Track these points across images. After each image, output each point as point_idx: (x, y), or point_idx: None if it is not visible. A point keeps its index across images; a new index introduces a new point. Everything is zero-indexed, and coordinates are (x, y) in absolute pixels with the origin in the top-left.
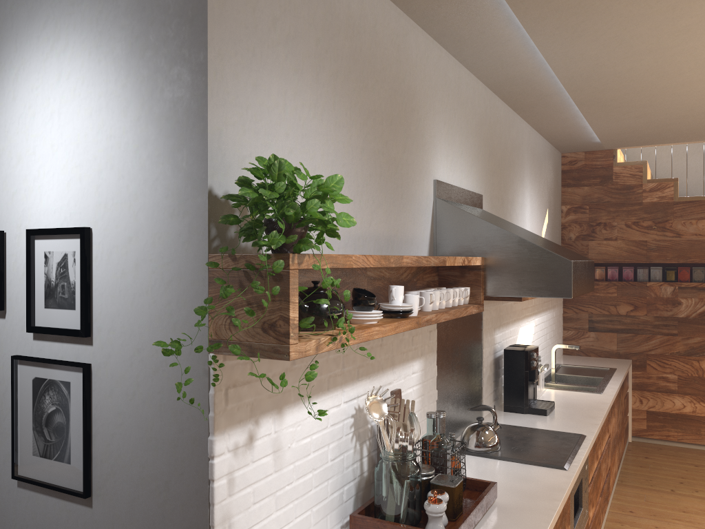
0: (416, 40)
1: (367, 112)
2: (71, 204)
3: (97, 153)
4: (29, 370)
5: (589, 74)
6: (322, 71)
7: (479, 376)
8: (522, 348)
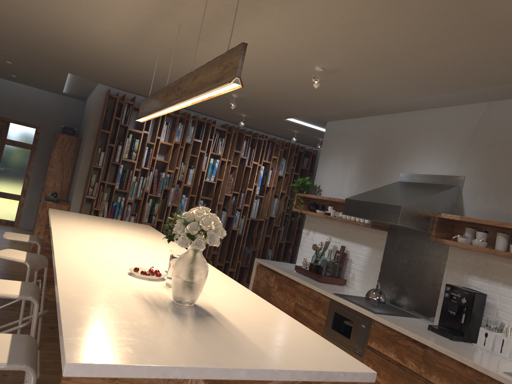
0: (397, 119)
1: (361, 157)
2: None
3: None
4: None
5: (423, 89)
6: (345, 152)
7: (433, 292)
8: (454, 285)
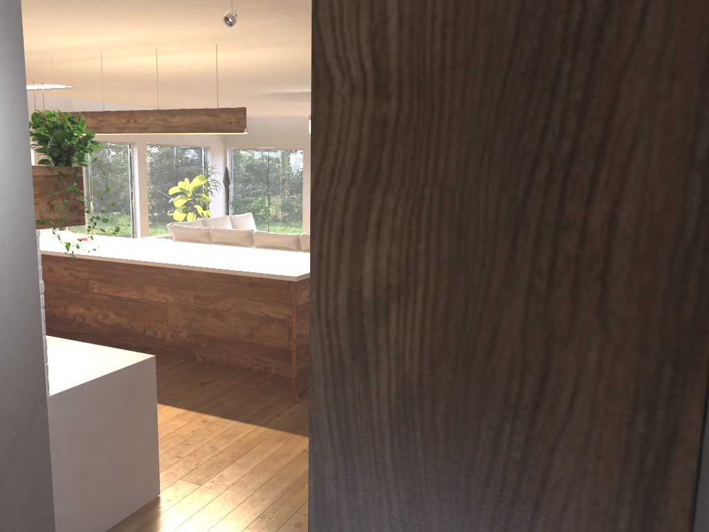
0: None
1: None
2: None
3: None
4: None
5: None
6: None
7: None
8: None
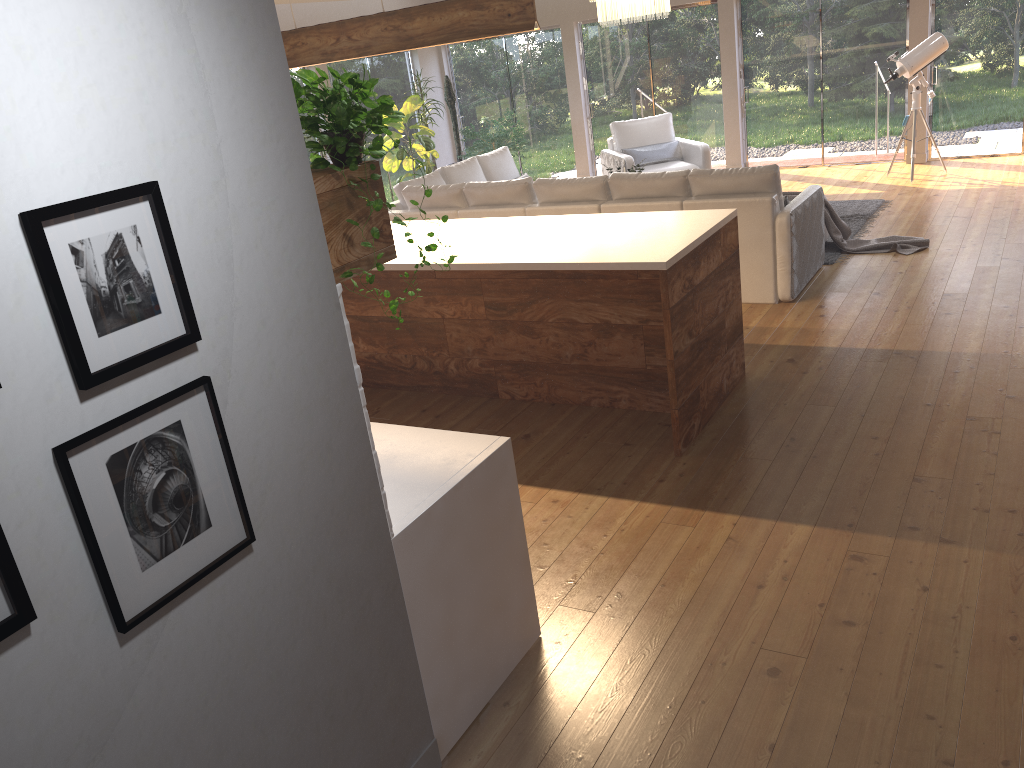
0: None
1: None
2: (97, 152)
3: (127, 62)
4: (109, 448)
5: None
6: None
7: None
8: None
